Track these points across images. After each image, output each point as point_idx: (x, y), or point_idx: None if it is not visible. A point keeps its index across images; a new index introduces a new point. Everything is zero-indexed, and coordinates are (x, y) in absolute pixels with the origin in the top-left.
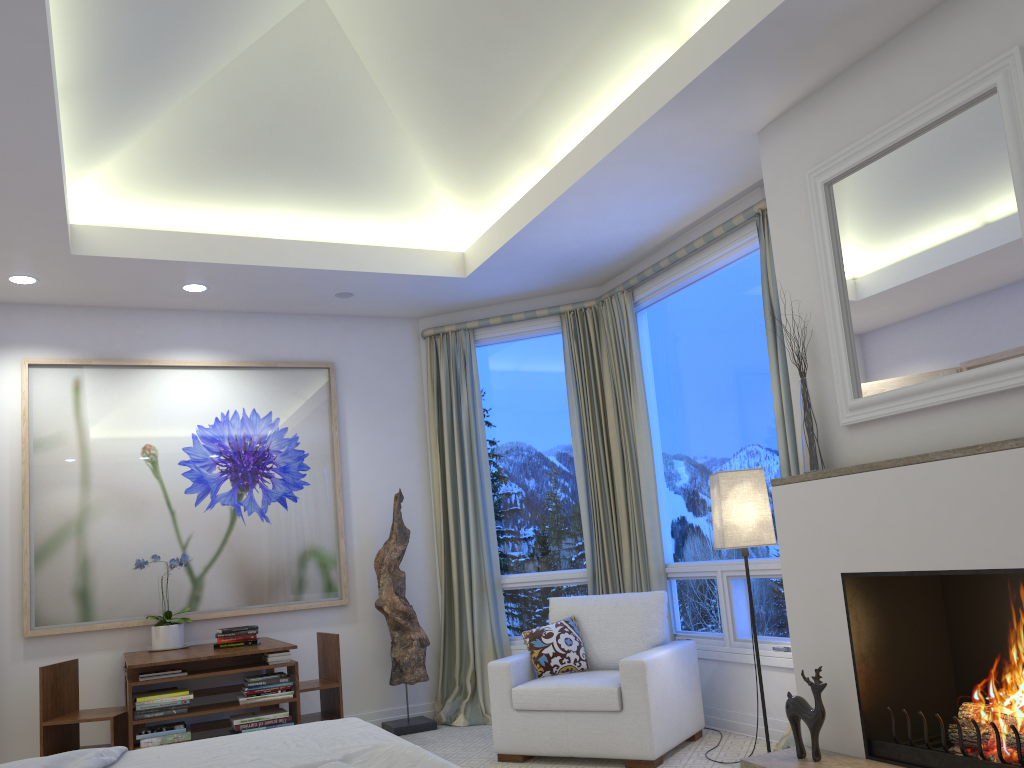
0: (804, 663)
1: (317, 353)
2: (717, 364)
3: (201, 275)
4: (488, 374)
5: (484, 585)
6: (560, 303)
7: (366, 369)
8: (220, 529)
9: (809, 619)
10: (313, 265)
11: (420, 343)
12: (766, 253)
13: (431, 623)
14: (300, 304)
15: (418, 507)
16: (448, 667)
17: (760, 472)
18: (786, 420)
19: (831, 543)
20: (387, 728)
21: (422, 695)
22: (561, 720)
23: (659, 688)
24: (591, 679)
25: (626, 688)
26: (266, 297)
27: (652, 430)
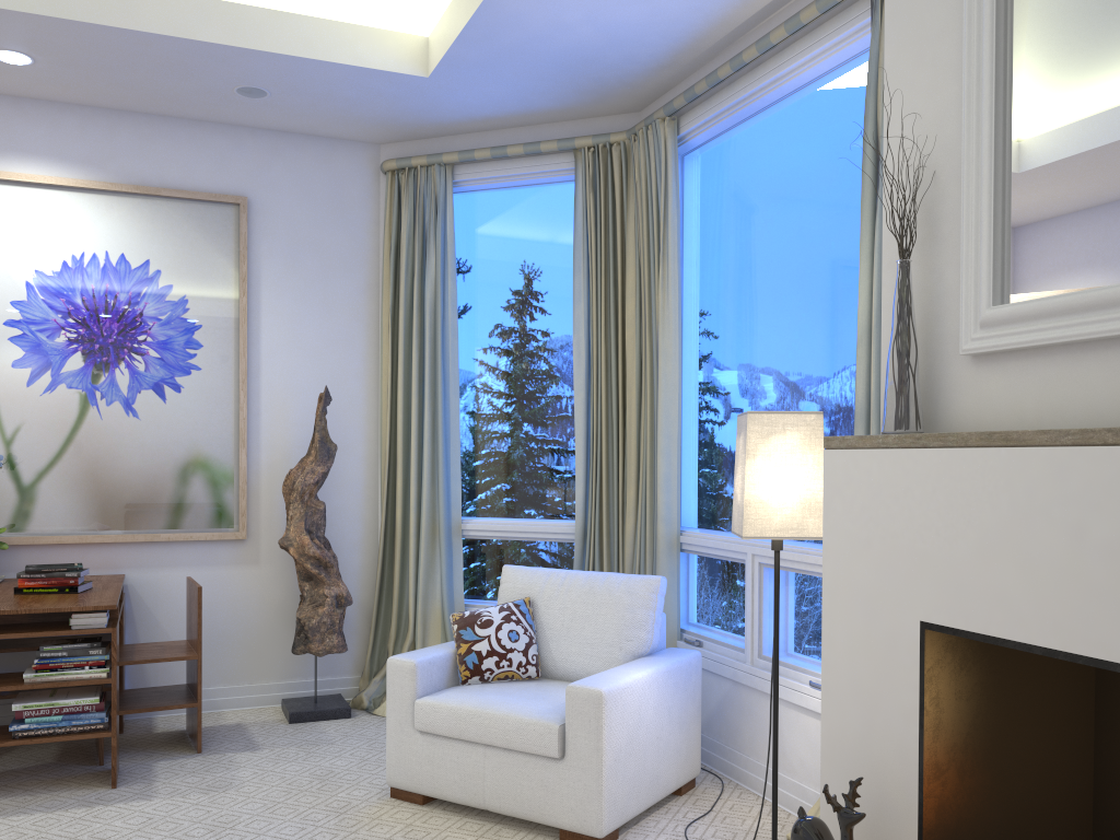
0: (838, 754)
1: (223, 181)
2: (786, 239)
3: (8, 34)
4: (470, 234)
5: (438, 529)
6: (578, 135)
7: (296, 211)
8: (63, 422)
9: (856, 685)
10: (181, 32)
11: (380, 181)
12: (880, 47)
13: (365, 572)
14: (192, 103)
15: (359, 414)
16: (383, 633)
17: (817, 419)
18: (874, 336)
19: (911, 566)
20: (284, 710)
21: (345, 666)
22: (477, 757)
23: (624, 730)
24: (528, 703)
25: (572, 728)
26: (134, 86)
27: (686, 334)
